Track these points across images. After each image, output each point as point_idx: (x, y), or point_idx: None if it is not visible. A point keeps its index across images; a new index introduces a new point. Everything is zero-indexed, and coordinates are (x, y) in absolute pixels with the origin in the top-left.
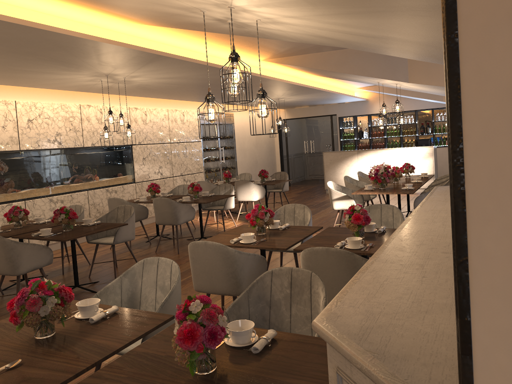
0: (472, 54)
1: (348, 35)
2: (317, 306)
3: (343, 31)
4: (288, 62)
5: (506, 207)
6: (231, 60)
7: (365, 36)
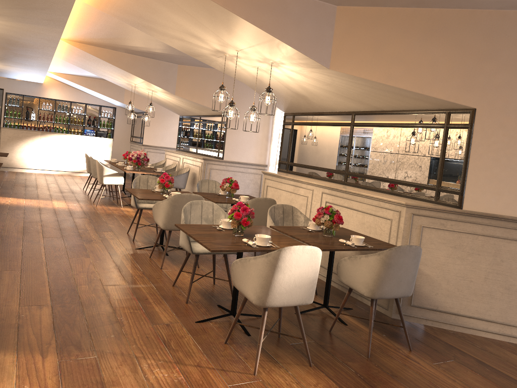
0: (473, 148)
1: (283, 87)
2: (296, 221)
3: (290, 87)
4: (86, 49)
5: (476, 171)
6: (269, 91)
7: (291, 91)
